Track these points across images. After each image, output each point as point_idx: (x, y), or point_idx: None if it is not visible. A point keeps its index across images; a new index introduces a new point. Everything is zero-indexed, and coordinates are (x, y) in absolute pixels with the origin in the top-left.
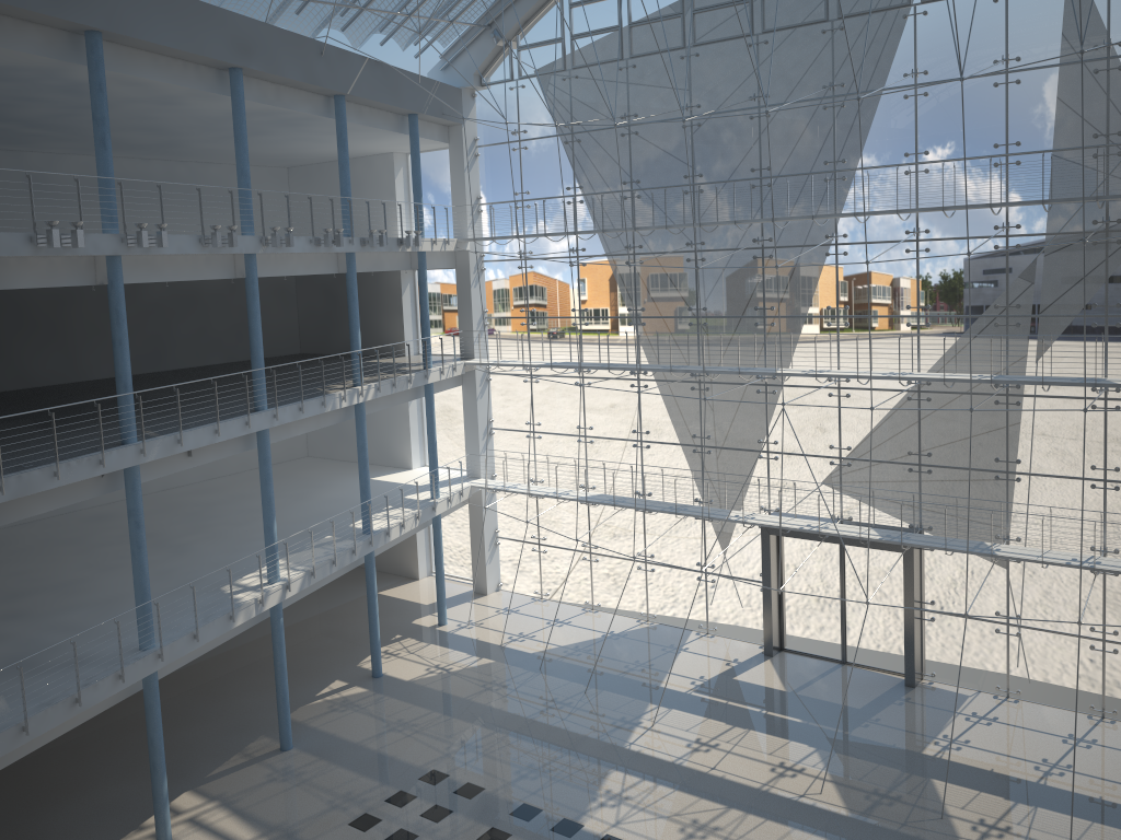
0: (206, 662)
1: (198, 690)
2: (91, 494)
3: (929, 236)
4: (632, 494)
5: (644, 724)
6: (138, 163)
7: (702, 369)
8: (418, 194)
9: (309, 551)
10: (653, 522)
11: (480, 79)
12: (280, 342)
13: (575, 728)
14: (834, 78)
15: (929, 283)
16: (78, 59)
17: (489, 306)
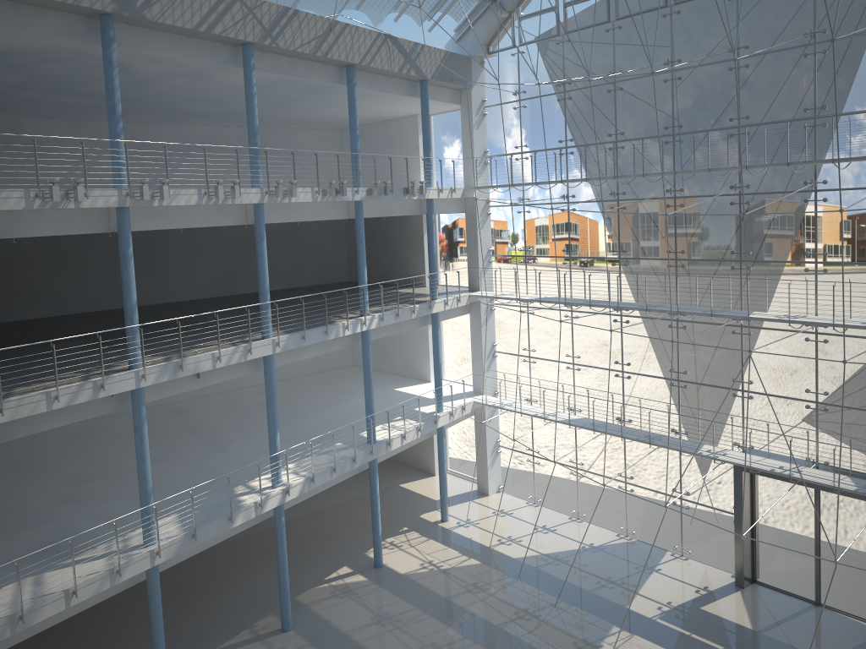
0: (249, 536)
1: (235, 563)
2: (101, 412)
3: None
4: (614, 419)
5: (604, 648)
6: (217, 129)
7: (676, 309)
8: (427, 149)
9: (317, 457)
10: (632, 446)
11: (487, 48)
12: (332, 272)
13: (538, 644)
14: (816, 25)
15: None
16: (95, 39)
17: (494, 246)
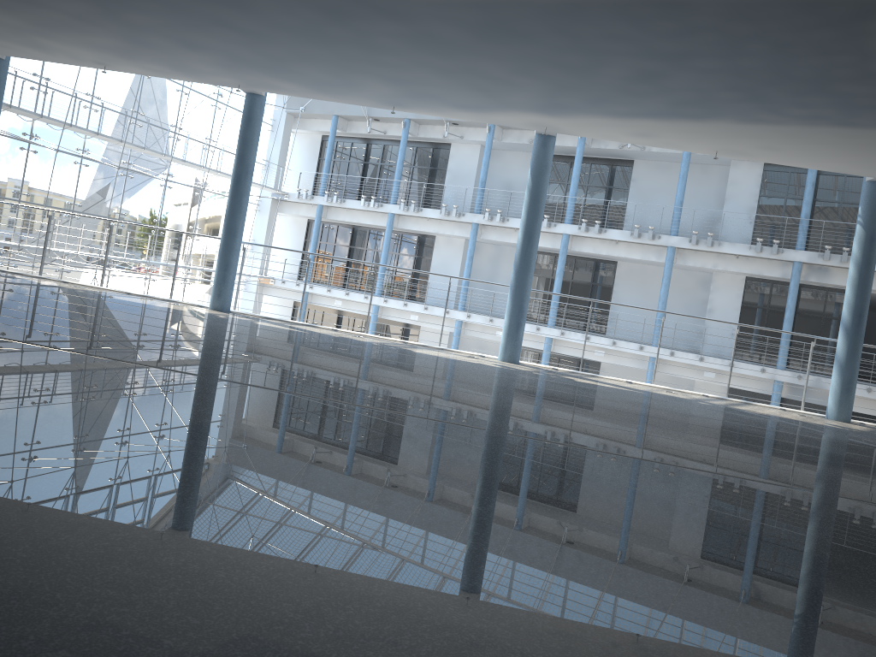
0: None
1: None
2: None
3: (89, 156)
4: None
5: None
6: None
7: None
8: None
9: None
10: None
11: None
12: None
13: None
14: None
15: (84, 189)
16: None
17: None
